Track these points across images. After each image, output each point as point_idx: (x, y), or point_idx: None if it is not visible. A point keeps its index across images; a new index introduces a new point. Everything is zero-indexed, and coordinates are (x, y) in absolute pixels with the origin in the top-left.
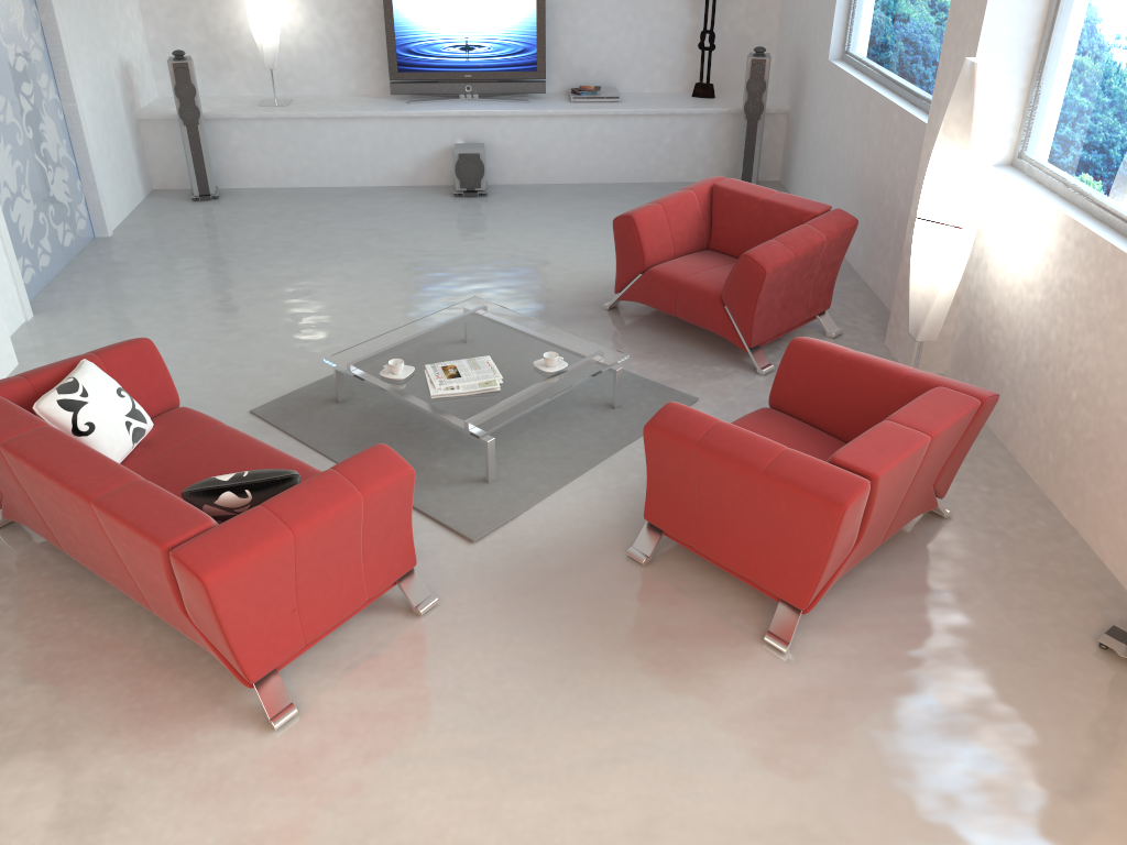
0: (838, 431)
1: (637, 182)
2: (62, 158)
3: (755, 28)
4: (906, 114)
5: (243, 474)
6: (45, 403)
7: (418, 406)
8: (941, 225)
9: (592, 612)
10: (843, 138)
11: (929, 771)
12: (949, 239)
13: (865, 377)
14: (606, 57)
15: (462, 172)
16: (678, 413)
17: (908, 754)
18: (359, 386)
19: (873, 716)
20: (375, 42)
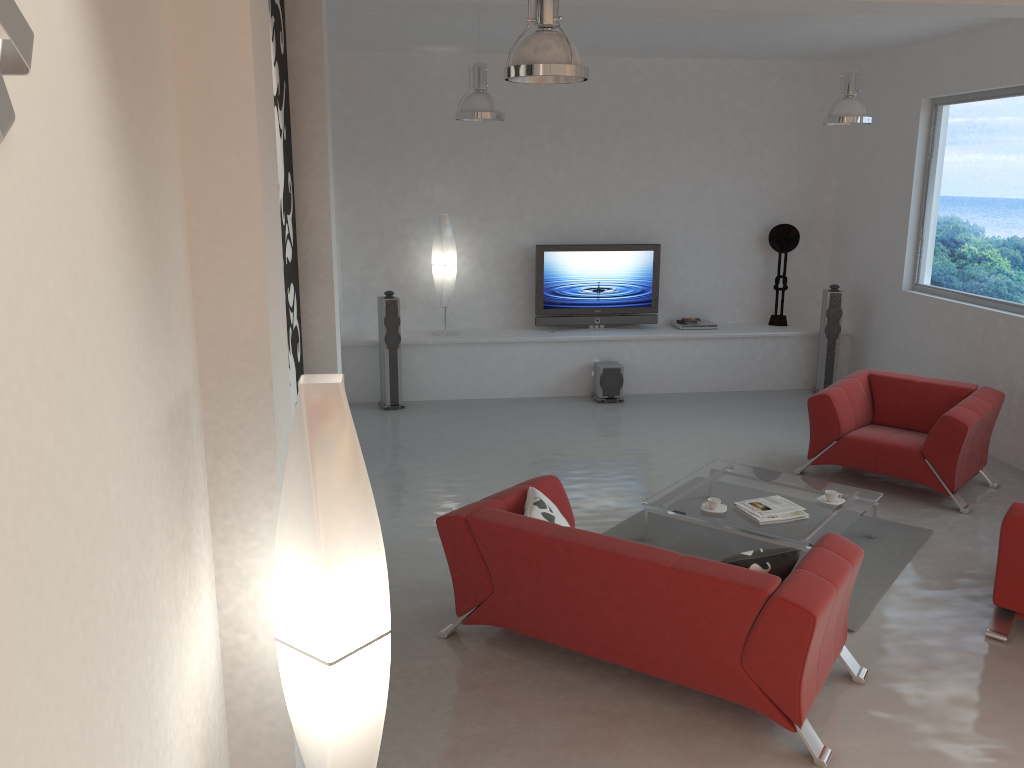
0: None
1: (735, 390)
2: None
3: (812, 274)
4: (1013, 318)
5: (760, 550)
6: (535, 514)
7: (754, 530)
8: None
9: (997, 675)
10: (931, 344)
11: None
12: None
13: None
14: (699, 297)
15: (606, 382)
16: None
17: None
18: (651, 529)
19: None
20: (522, 287)
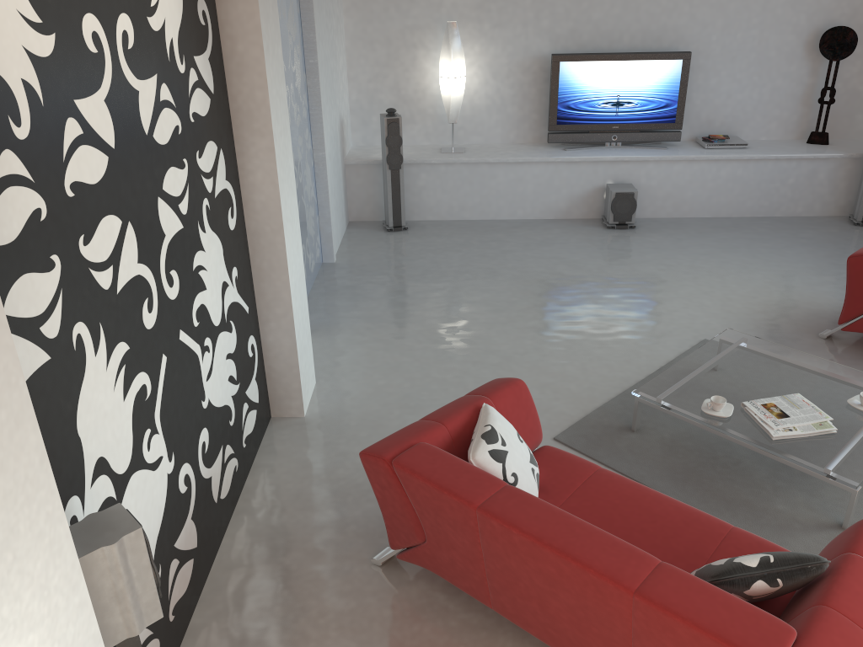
0: None
1: (760, 216)
2: (311, 198)
3: None
4: None
5: (769, 559)
6: (479, 454)
7: (765, 448)
8: None
9: None
10: None
11: None
12: None
13: None
14: (731, 111)
15: (617, 208)
16: None
17: None
18: (642, 414)
19: None
20: (535, 100)
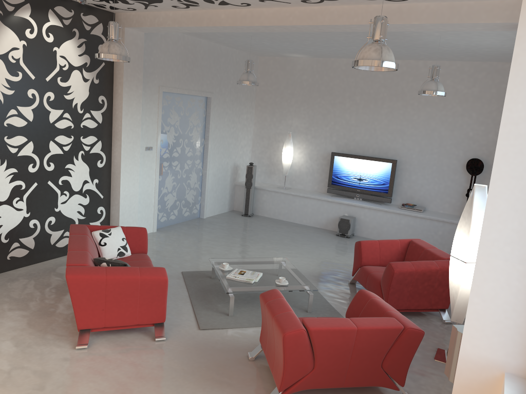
0: None
1: None
2: (195, 187)
3: None
4: None
5: (112, 259)
6: (96, 232)
7: (219, 278)
8: (458, 260)
9: (211, 365)
10: None
11: None
12: (461, 267)
13: (374, 309)
14: (423, 194)
15: (340, 225)
16: (272, 291)
17: None
18: None
19: None
20: (327, 172)
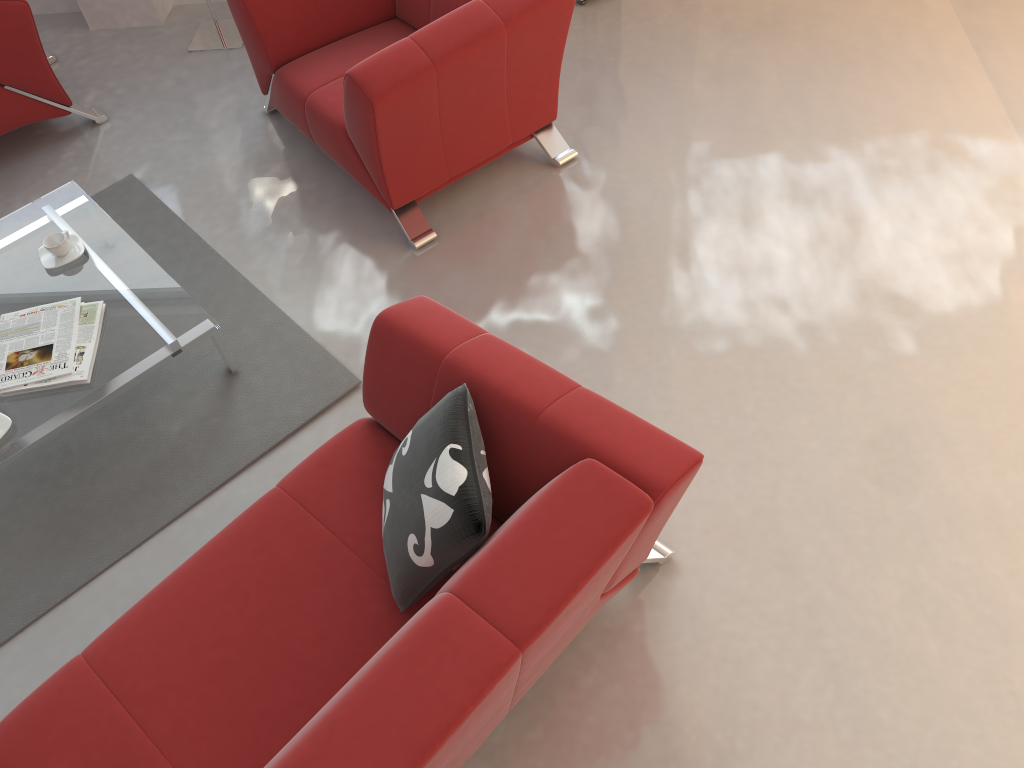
0: (352, 26)
1: None
2: None
3: None
4: None
5: (458, 449)
6: None
7: (103, 398)
8: None
9: (503, 280)
10: None
11: (704, 103)
12: None
13: None
14: None
15: None
16: (378, 66)
17: (688, 109)
18: None
19: (650, 120)
20: None
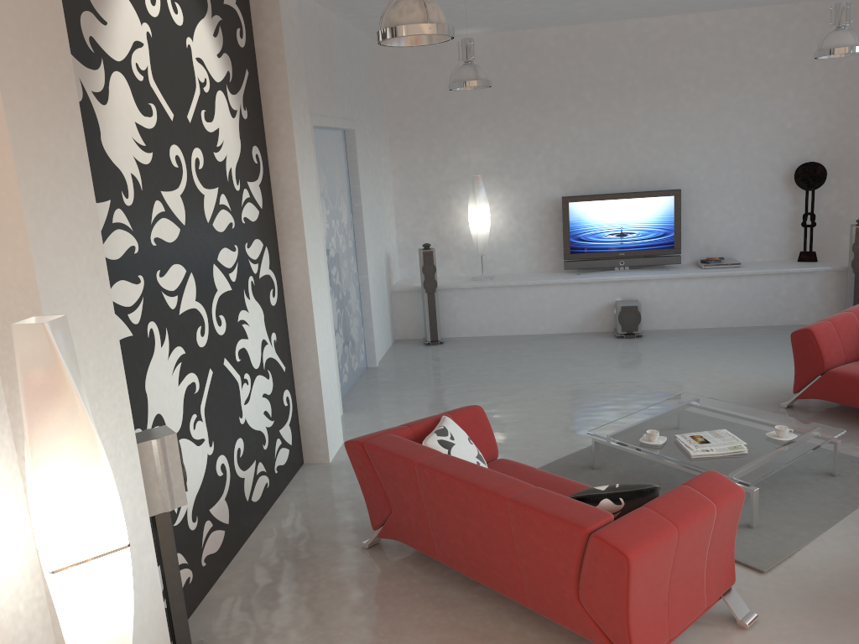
0: None
1: (759, 325)
2: (356, 311)
3: (845, 209)
4: None
5: (615, 486)
6: (430, 441)
7: (683, 463)
8: None
9: None
10: None
11: None
12: None
13: None
14: (725, 237)
15: (624, 319)
16: None
17: None
18: (605, 458)
19: None
20: (552, 235)
